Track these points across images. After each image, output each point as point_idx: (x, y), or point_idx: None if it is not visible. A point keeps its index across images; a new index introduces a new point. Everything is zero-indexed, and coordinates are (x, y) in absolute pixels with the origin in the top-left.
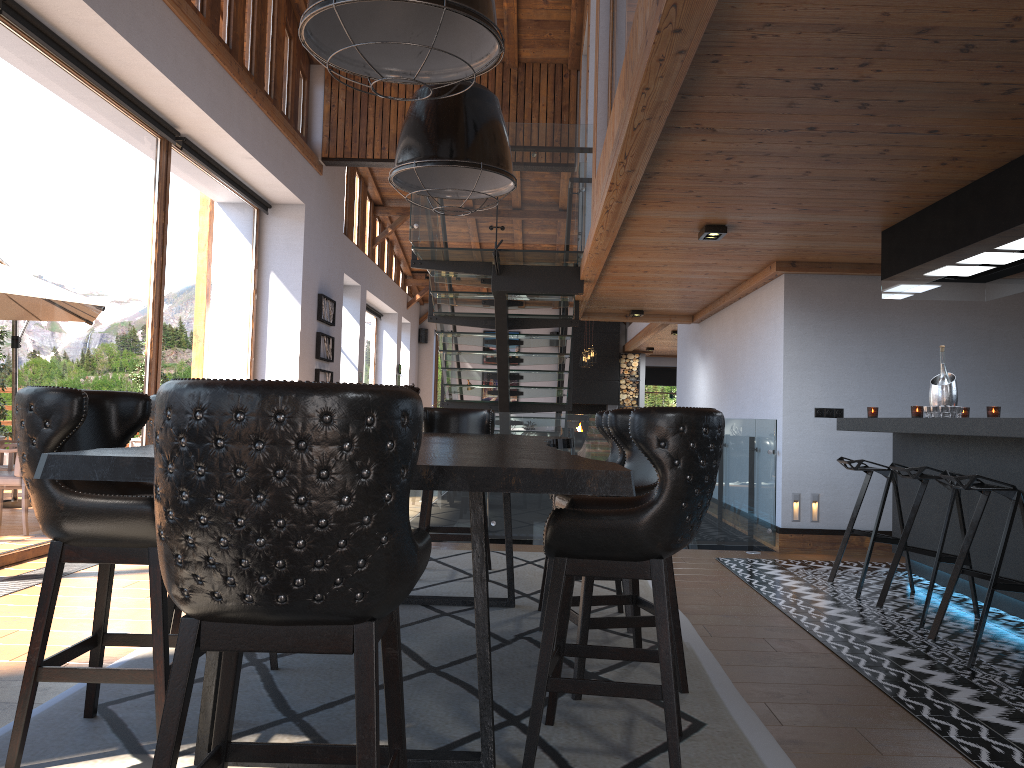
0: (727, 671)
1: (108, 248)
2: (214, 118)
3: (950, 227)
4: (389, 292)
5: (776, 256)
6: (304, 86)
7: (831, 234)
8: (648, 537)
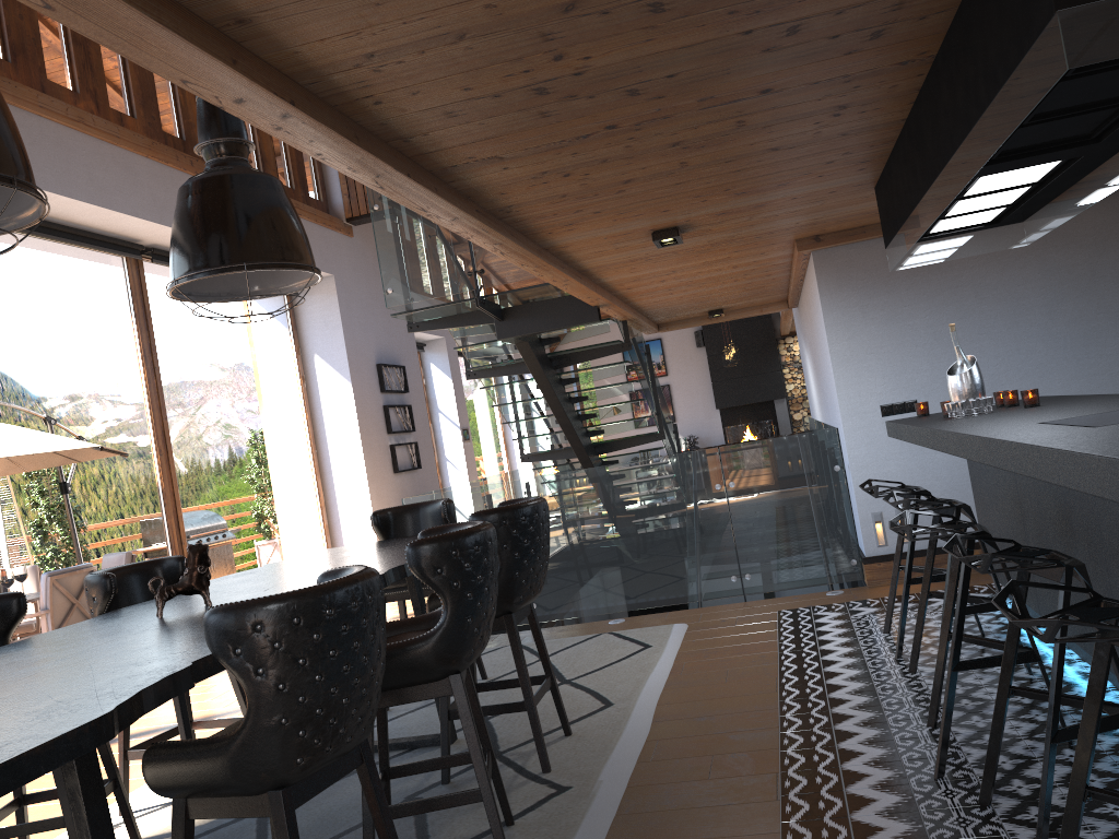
0: (613, 827)
1: (76, 390)
2: (166, 223)
3: (905, 180)
4: None
5: (788, 236)
6: None
7: (817, 204)
8: (245, 770)
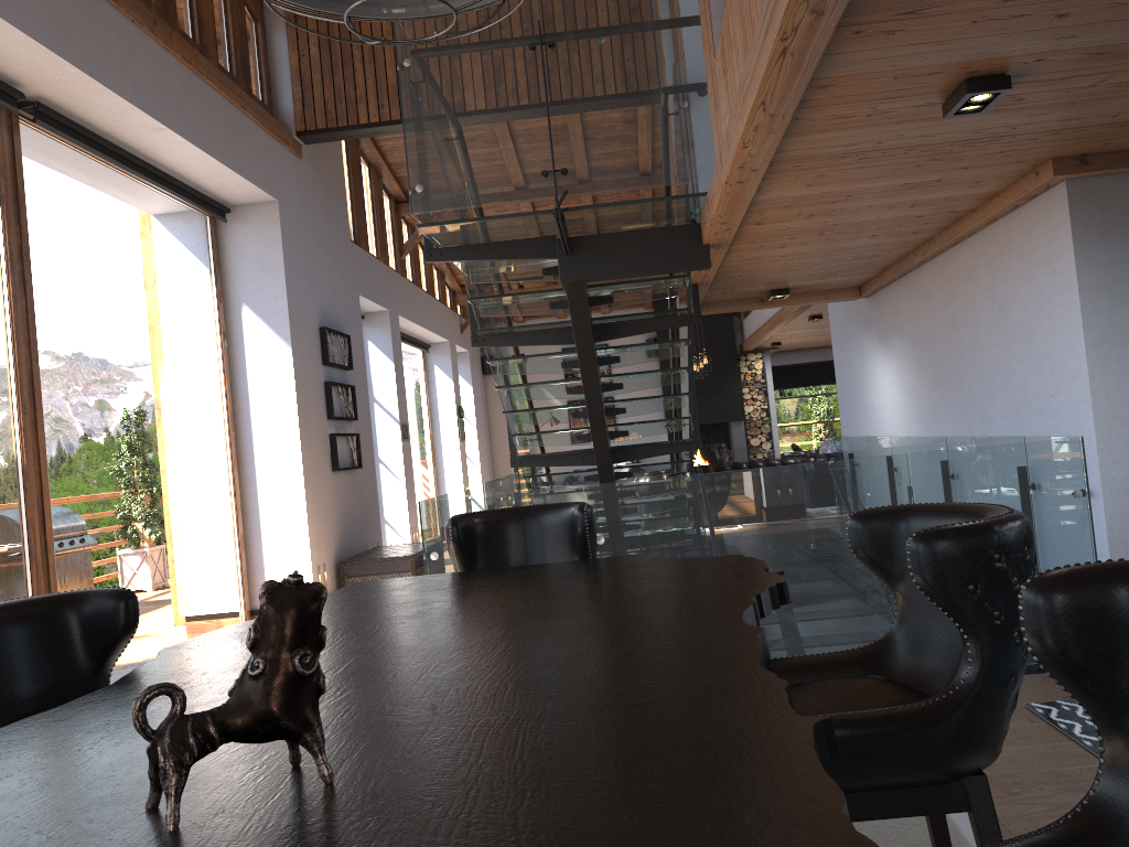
0: None
1: None
2: (66, 57)
3: None
4: (433, 315)
5: (1059, 147)
6: (257, 32)
7: None
8: None
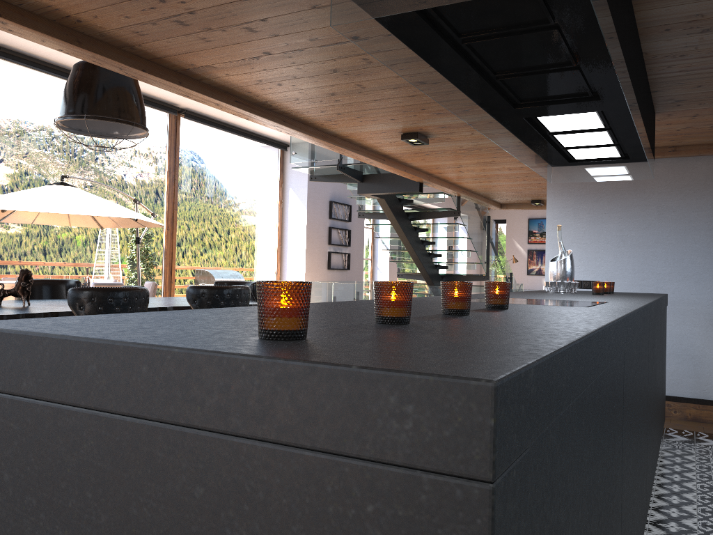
0: None
1: (120, 184)
2: None
3: None
4: None
5: None
6: None
7: None
8: None
